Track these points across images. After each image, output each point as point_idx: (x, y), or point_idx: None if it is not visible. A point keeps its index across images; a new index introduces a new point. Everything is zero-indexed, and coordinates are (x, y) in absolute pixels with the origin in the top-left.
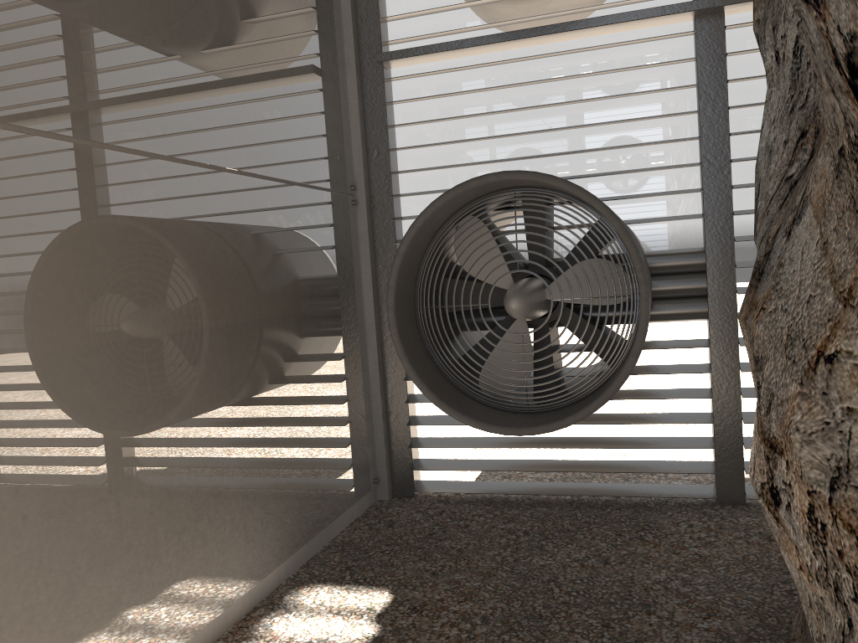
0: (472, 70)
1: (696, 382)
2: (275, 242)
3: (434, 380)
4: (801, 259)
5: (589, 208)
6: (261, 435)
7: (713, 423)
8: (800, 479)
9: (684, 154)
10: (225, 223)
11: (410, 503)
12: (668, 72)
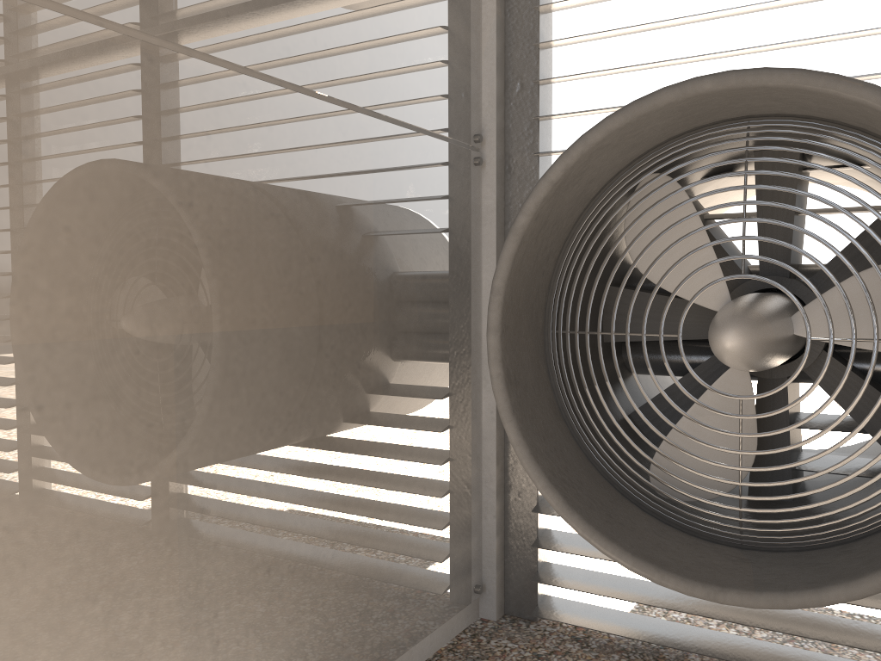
0: None
1: None
2: (309, 201)
3: (565, 465)
4: None
5: None
6: (241, 535)
7: None
8: None
9: None
10: (192, 151)
11: (526, 634)
12: None
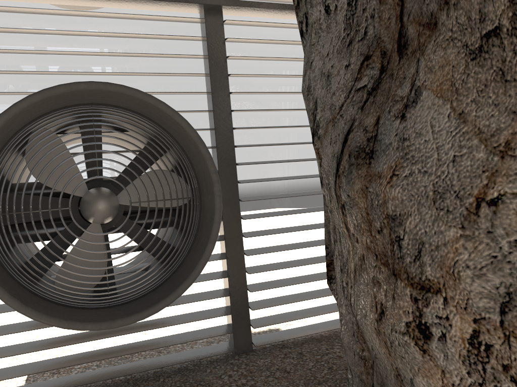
0: (25, 15)
1: (214, 267)
2: None
3: (13, 287)
4: (432, 130)
5: (158, 126)
6: None
7: (231, 295)
8: (464, 310)
9: (199, 104)
10: None
11: None
12: (185, 46)
